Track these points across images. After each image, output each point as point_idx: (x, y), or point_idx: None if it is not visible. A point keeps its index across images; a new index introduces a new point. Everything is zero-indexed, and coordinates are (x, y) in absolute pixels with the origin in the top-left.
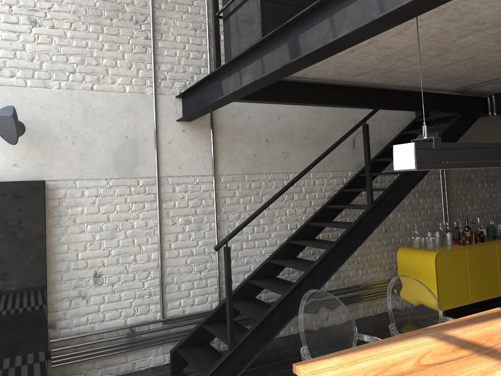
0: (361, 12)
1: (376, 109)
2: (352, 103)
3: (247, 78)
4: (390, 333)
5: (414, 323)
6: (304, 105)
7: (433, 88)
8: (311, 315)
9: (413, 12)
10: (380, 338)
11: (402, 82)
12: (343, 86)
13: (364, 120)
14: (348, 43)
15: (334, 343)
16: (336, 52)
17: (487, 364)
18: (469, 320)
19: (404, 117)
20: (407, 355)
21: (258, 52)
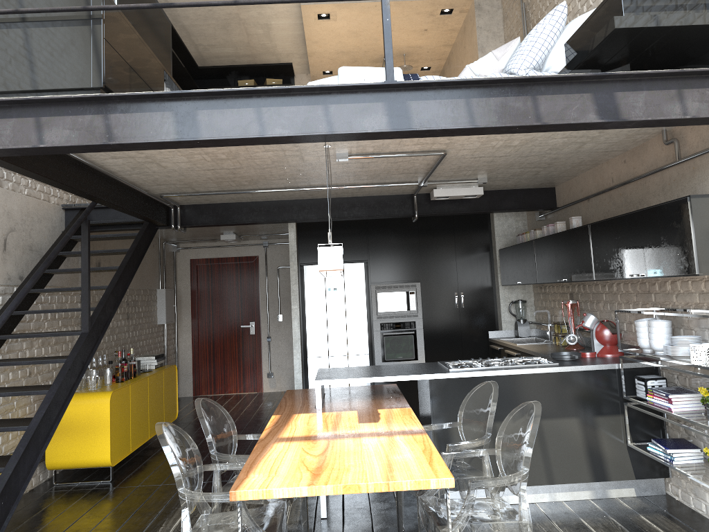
0: (304, 119)
1: (98, 202)
2: (89, 190)
3: (61, 133)
4: (65, 511)
5: (223, 446)
6: (45, 181)
7: (144, 188)
8: (175, 450)
9: (358, 138)
10: (61, 519)
11: (135, 175)
12: (83, 166)
13: (87, 214)
14: (276, 141)
15: (192, 480)
16: (250, 144)
17: (348, 441)
18: (277, 427)
19: (56, 216)
20: (294, 454)
21: (97, 105)
